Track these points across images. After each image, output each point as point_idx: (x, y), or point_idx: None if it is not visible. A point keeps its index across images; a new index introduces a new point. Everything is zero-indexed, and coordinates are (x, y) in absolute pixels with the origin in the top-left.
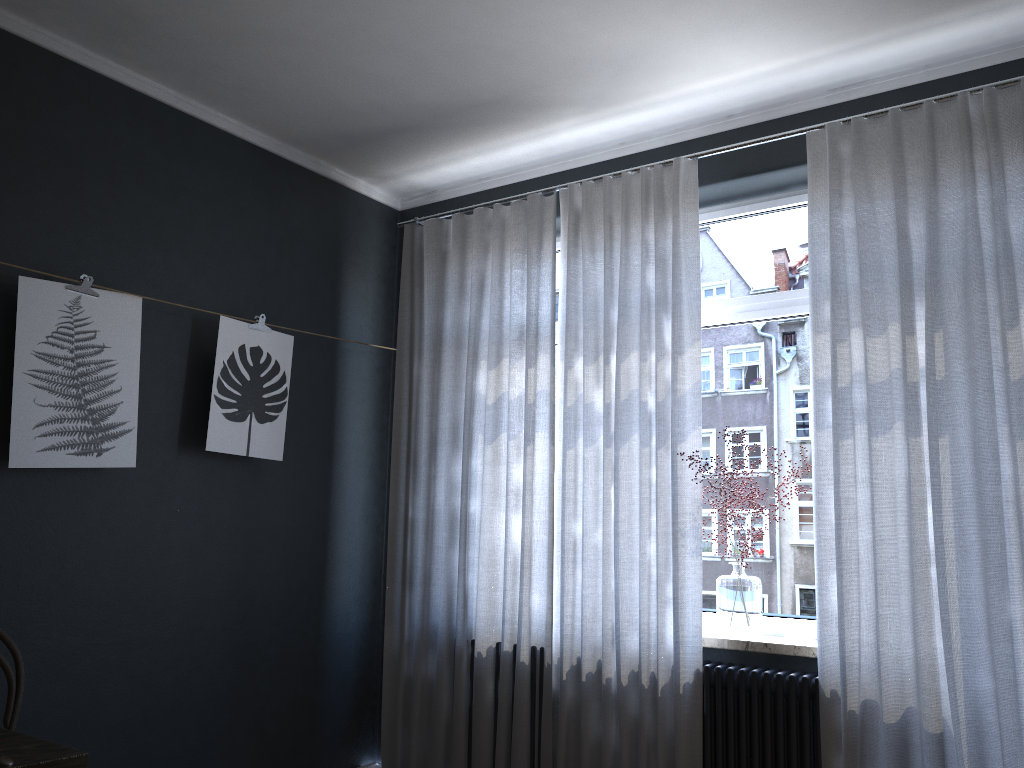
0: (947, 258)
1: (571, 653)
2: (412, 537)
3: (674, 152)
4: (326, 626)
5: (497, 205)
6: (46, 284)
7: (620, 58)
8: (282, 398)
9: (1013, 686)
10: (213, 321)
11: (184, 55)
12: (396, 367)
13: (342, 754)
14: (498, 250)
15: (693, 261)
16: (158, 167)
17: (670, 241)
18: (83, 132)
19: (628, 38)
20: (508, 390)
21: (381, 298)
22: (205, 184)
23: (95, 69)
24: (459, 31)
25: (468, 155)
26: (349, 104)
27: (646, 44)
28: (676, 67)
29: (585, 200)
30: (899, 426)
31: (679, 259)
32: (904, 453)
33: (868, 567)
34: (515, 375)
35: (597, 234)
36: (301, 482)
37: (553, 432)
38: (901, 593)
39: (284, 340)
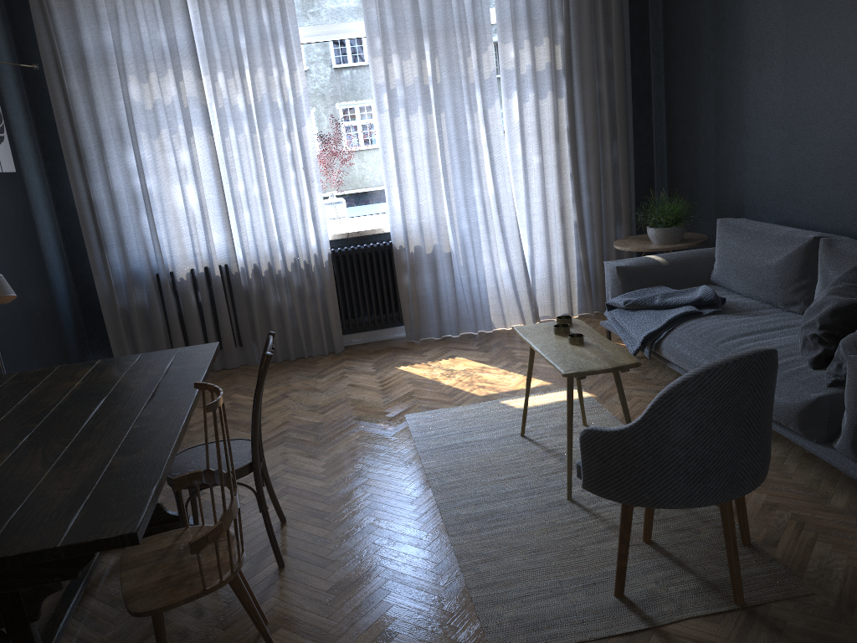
0: (436, 15)
1: (251, 262)
2: (97, 214)
3: None
4: (53, 290)
5: None
6: None
7: None
8: (1, 121)
9: (477, 224)
10: None
11: None
12: (47, 83)
13: None
14: None
15: (291, 7)
16: None
17: None
18: None
19: None
20: (163, 98)
21: (0, 19)
22: None
23: None
24: None
25: None
26: None
27: None
28: None
29: None
30: (419, 108)
31: (284, 6)
32: (423, 122)
33: (411, 183)
34: (166, 87)
35: None
36: (14, 186)
37: (210, 126)
38: (427, 193)
39: None
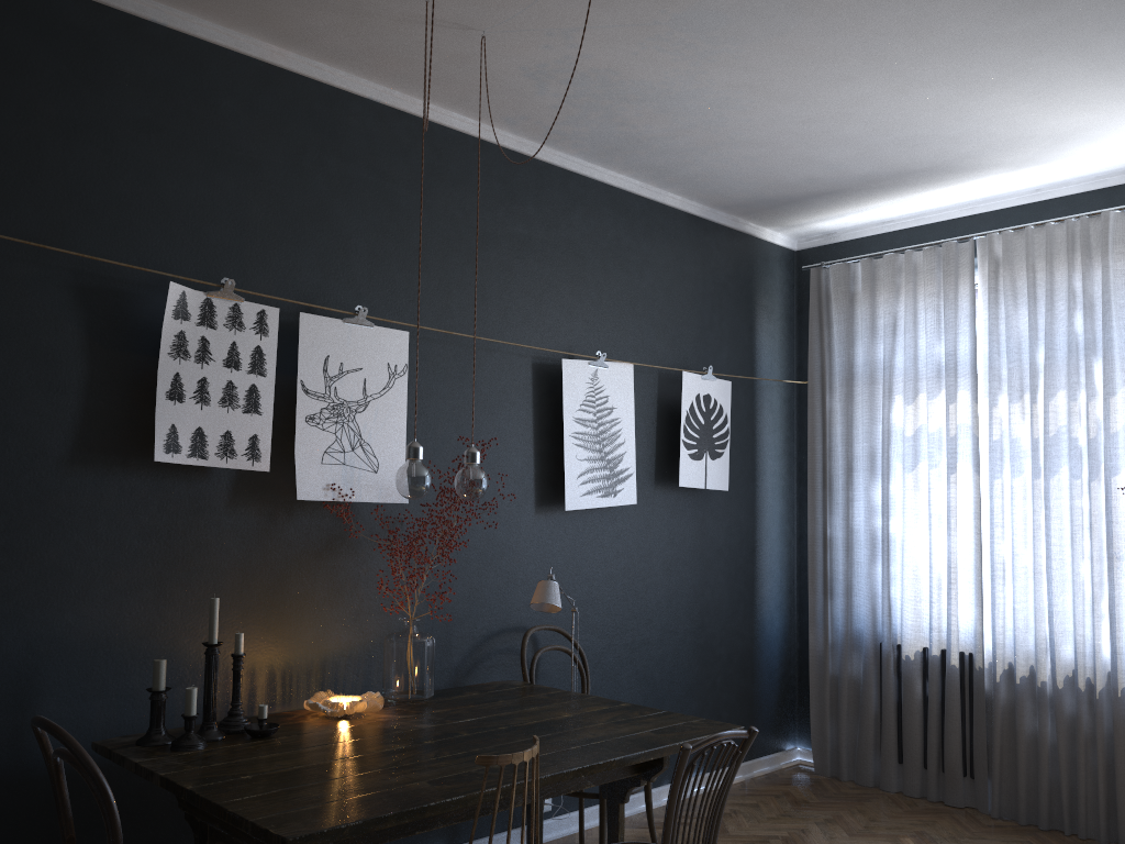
0: None
1: (1003, 659)
2: (830, 553)
3: (1094, 198)
4: (757, 630)
5: (909, 251)
6: (577, 363)
7: (1061, 133)
8: (725, 436)
9: None
10: (671, 374)
11: (663, 159)
12: (808, 400)
13: (772, 739)
14: (911, 294)
15: (1123, 307)
16: (630, 249)
17: (1097, 288)
18: (584, 230)
19: (1075, 120)
20: (927, 423)
21: (784, 335)
22: (660, 257)
23: (589, 176)
24: (917, 127)
25: (880, 206)
26: (788, 179)
27: (1091, 123)
28: (1114, 135)
29: (1006, 249)
30: None
31: (1109, 307)
32: None
33: None
34: (934, 410)
35: (1018, 280)
36: (735, 506)
37: (978, 463)
38: None
39: (724, 386)
